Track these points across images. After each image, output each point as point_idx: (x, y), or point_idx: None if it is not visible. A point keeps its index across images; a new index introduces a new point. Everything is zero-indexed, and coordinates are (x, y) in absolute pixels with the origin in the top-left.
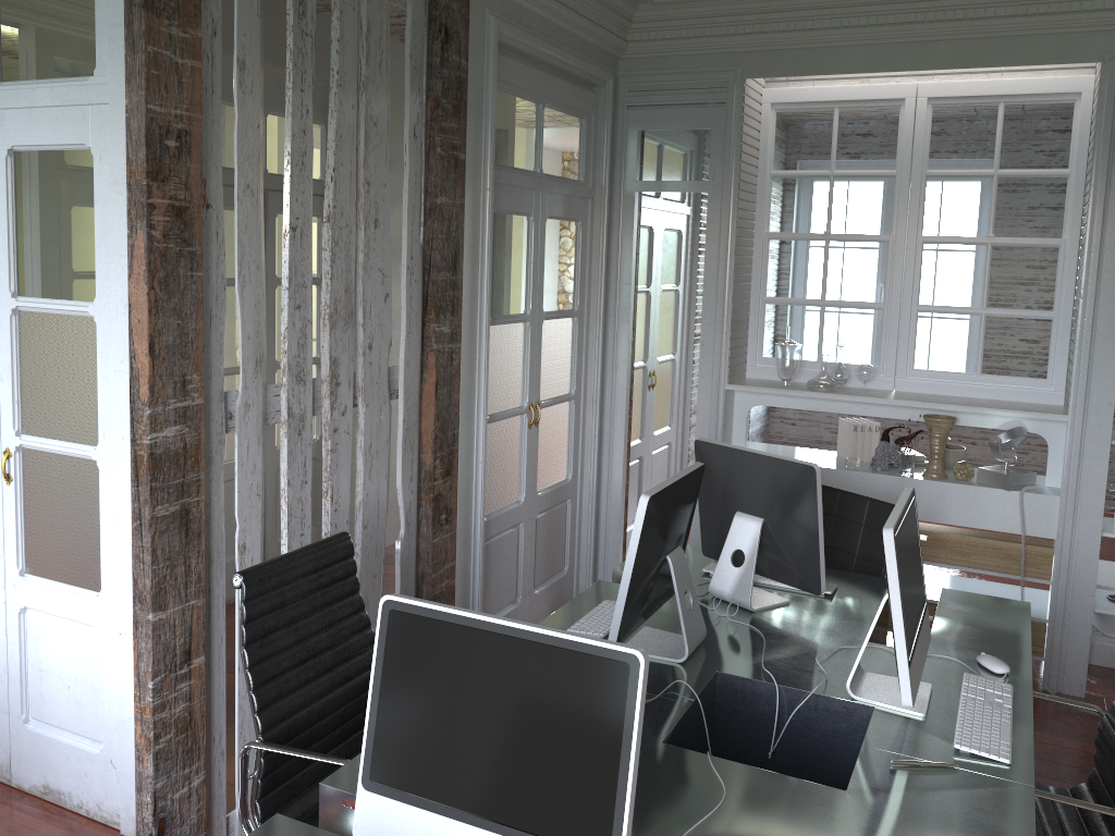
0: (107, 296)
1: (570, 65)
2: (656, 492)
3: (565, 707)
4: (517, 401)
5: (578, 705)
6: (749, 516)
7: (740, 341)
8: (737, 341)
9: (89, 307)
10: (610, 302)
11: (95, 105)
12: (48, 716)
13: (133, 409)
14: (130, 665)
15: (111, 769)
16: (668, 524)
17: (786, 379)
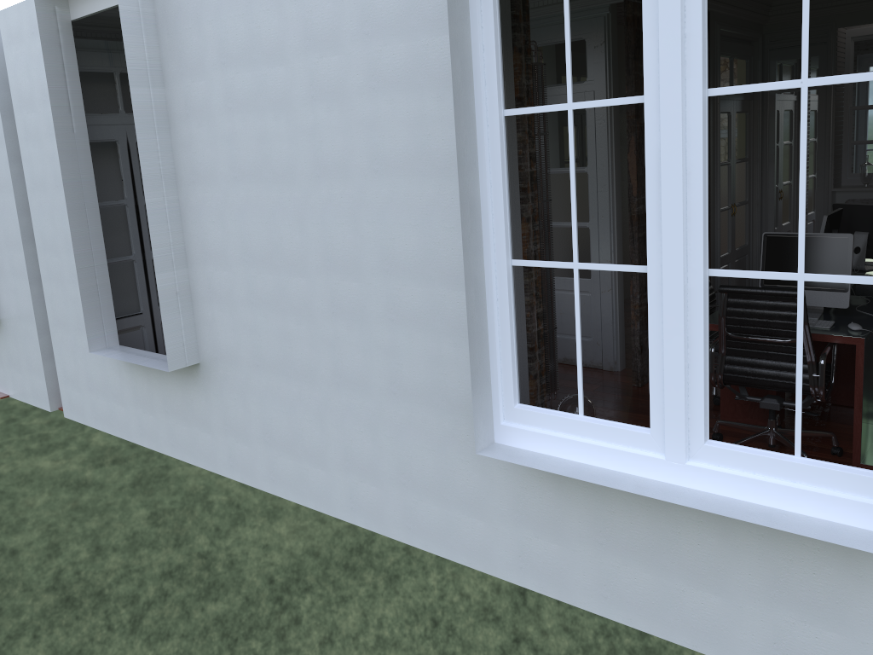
0: (593, 164)
1: (744, 36)
2: (828, 214)
3: (828, 252)
4: (726, 203)
5: (832, 251)
6: (861, 232)
7: (838, 166)
8: (837, 166)
9: (585, 169)
10: (763, 152)
11: (587, 92)
12: (564, 331)
13: (629, 199)
14: (606, 303)
15: (597, 346)
16: (832, 228)
17: (866, 183)
